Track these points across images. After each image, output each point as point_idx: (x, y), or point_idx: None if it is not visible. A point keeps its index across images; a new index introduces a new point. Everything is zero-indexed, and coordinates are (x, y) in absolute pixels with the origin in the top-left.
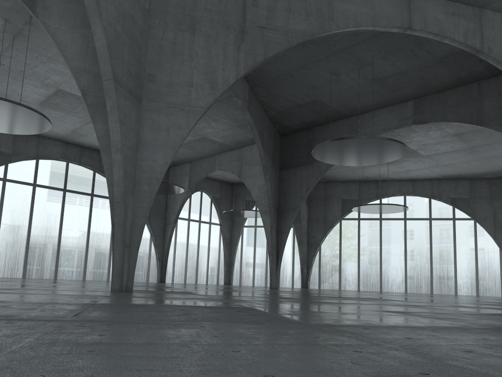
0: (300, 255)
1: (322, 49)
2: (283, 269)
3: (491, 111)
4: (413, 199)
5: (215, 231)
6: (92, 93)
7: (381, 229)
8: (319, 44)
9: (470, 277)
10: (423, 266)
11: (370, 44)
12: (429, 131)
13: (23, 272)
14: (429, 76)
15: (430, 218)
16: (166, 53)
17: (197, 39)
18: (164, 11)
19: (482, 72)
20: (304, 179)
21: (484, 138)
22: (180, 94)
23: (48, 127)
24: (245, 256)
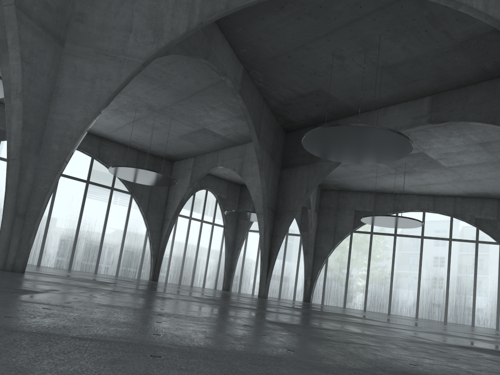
0: (305, 267)
1: (321, 24)
2: (285, 280)
3: None
4: (432, 216)
5: (218, 233)
6: (4, 28)
7: (394, 246)
8: (316, 16)
9: (490, 307)
10: (438, 290)
11: (376, 19)
12: (450, 137)
13: None
14: (448, 65)
15: (450, 238)
16: None
17: None
18: None
19: None
20: (305, 180)
21: None
22: (114, 39)
23: None
24: (247, 262)
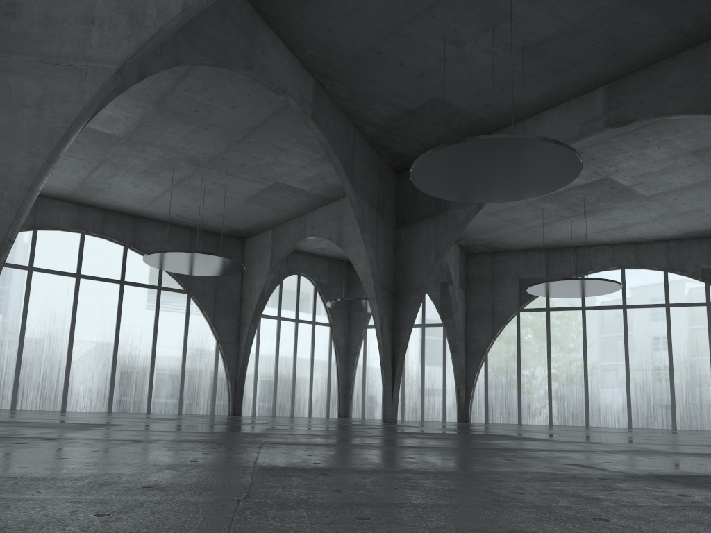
0: (455, 370)
1: None
2: (428, 393)
3: None
4: (636, 273)
5: (323, 335)
6: None
7: (584, 325)
8: None
9: None
10: (658, 383)
11: None
12: (646, 149)
13: (12, 400)
14: (625, 32)
15: (666, 303)
16: None
17: None
18: None
19: None
20: (432, 239)
21: None
22: (67, 37)
23: None
24: (371, 374)
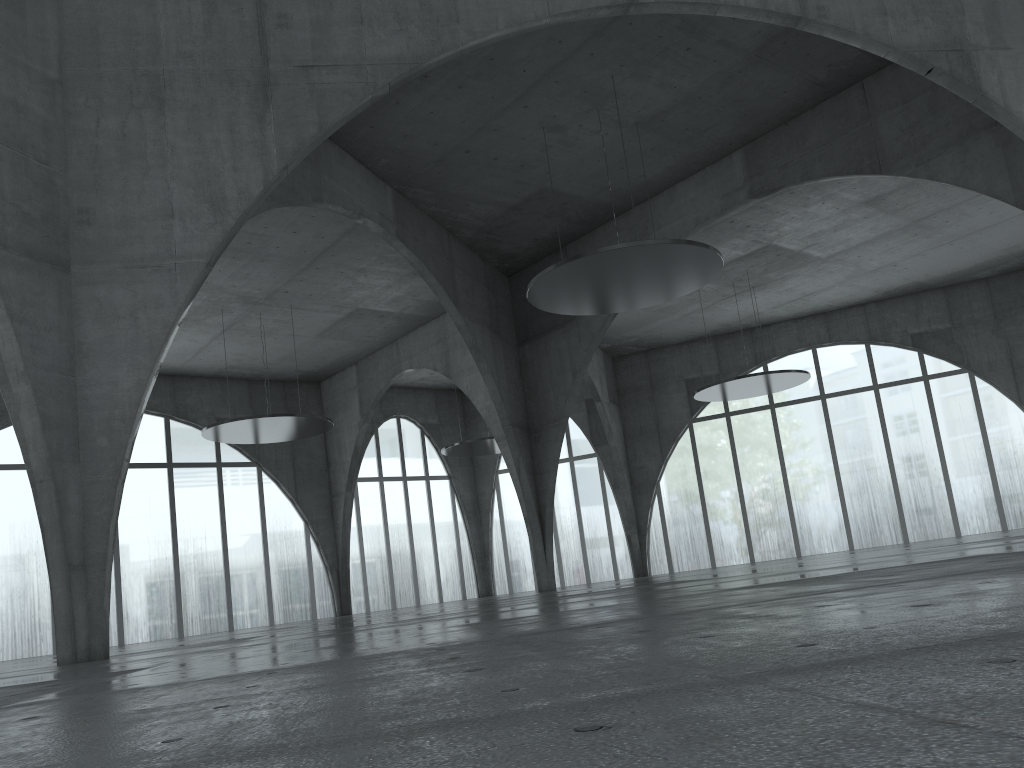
0: (621, 511)
1: (503, 85)
2: (591, 546)
3: (896, 139)
4: (831, 352)
5: (442, 492)
6: None
7: (776, 428)
8: (490, 75)
9: (982, 493)
10: (878, 488)
11: (595, 54)
12: (809, 207)
13: (53, 642)
14: (751, 92)
15: (874, 385)
16: (109, 161)
17: (171, 119)
18: (94, 76)
19: (858, 61)
20: (565, 355)
21: (932, 198)
22: (149, 236)
23: None
24: (512, 533)
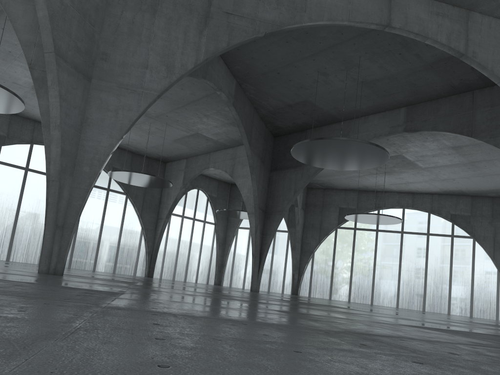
0: (293, 261)
1: (307, 46)
2: (274, 274)
3: (483, 122)
4: (411, 212)
5: (210, 230)
6: (40, 67)
7: (376, 241)
8: (303, 40)
9: (465, 296)
10: (417, 282)
11: (356, 44)
12: (426, 142)
13: (7, 254)
14: (420, 82)
15: (427, 233)
16: (123, 33)
17: (158, 20)
18: None
19: (475, 81)
20: (292, 182)
21: (483, 153)
22: (133, 75)
23: (22, 107)
24: (238, 258)
